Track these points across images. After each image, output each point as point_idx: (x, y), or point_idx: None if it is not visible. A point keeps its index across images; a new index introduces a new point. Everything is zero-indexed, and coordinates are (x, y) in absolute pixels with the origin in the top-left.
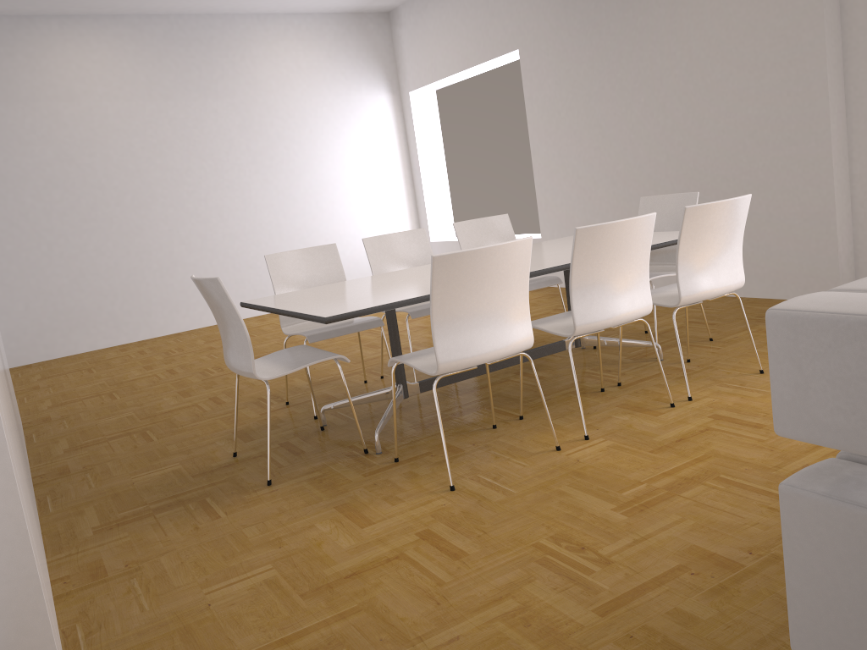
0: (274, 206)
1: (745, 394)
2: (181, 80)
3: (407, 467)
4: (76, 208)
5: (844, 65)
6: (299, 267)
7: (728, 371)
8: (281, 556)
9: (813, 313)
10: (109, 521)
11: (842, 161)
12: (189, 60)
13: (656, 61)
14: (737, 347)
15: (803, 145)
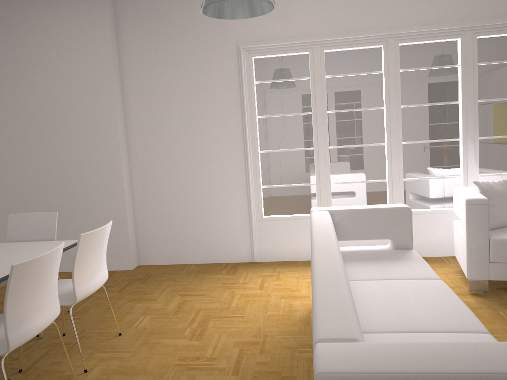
0: None
1: (121, 356)
2: None
3: None
4: None
5: (126, 135)
6: None
7: (97, 337)
8: None
9: (354, 374)
10: None
11: (128, 188)
12: None
13: (1, 113)
14: (91, 315)
15: (106, 178)
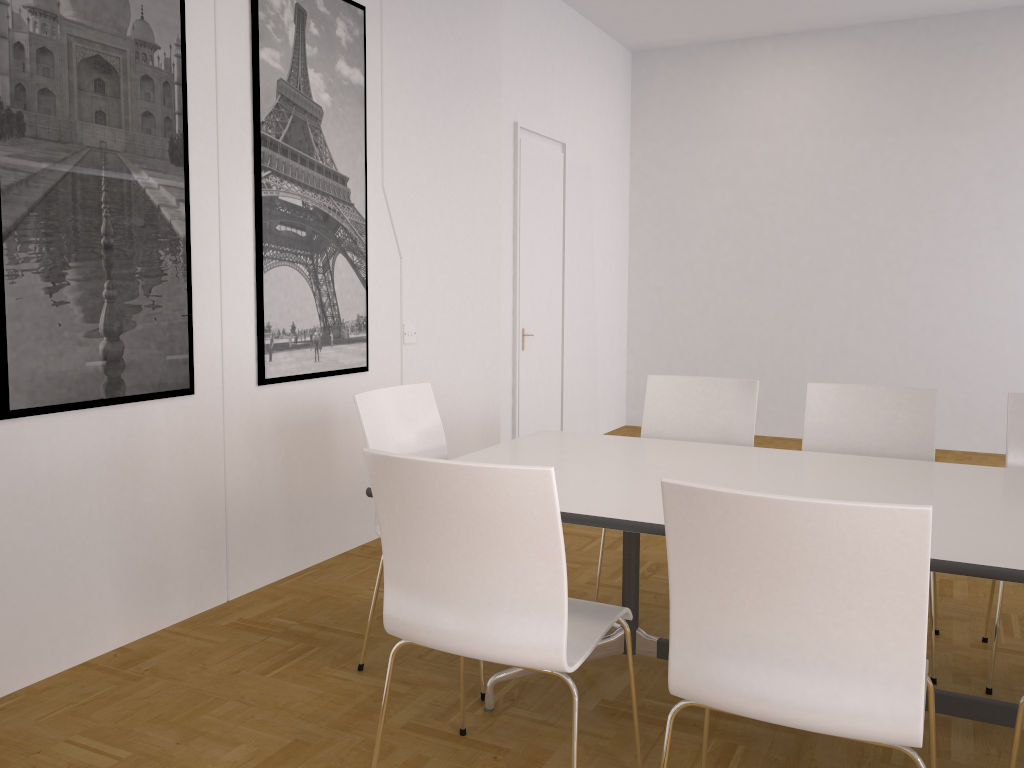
0: (1018, 296)
1: None
2: (912, 108)
3: (443, 750)
4: (743, 265)
5: None
6: (692, 403)
7: None
8: (152, 753)
9: None
10: (255, 620)
11: None
12: (931, 80)
13: None
14: None
15: None
